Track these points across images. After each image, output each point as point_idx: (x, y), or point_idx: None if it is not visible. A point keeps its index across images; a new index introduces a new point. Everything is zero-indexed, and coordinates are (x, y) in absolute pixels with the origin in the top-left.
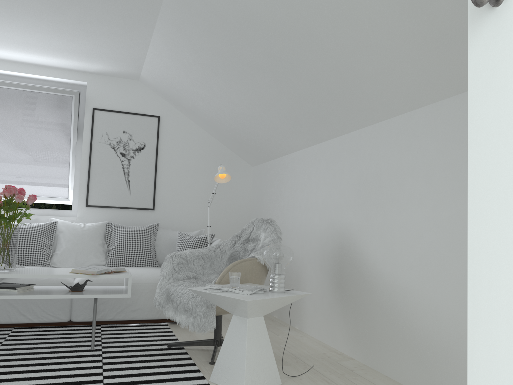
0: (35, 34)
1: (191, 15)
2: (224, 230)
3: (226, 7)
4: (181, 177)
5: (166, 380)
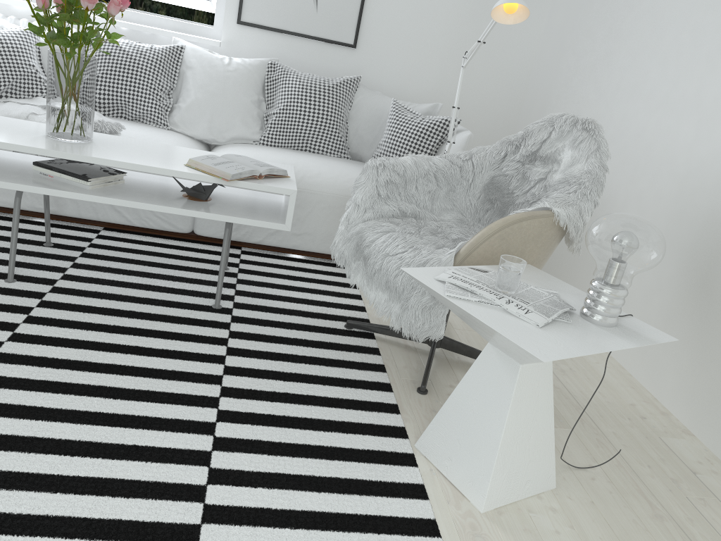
0: None
1: None
2: (473, 107)
3: None
4: None
5: (334, 424)
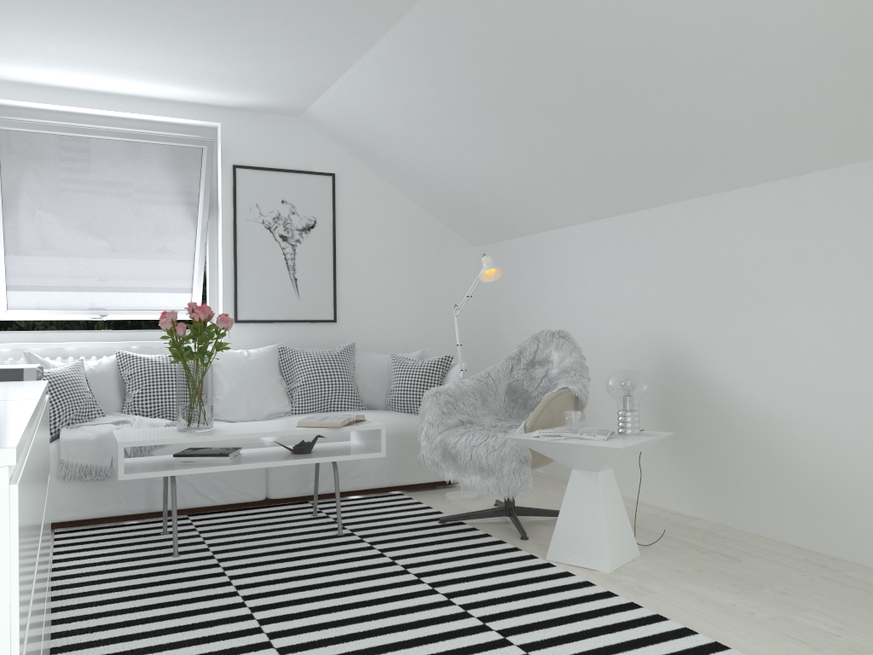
0: (171, 55)
1: (456, 34)
2: (439, 348)
3: (527, 30)
4: (371, 269)
5: (489, 563)
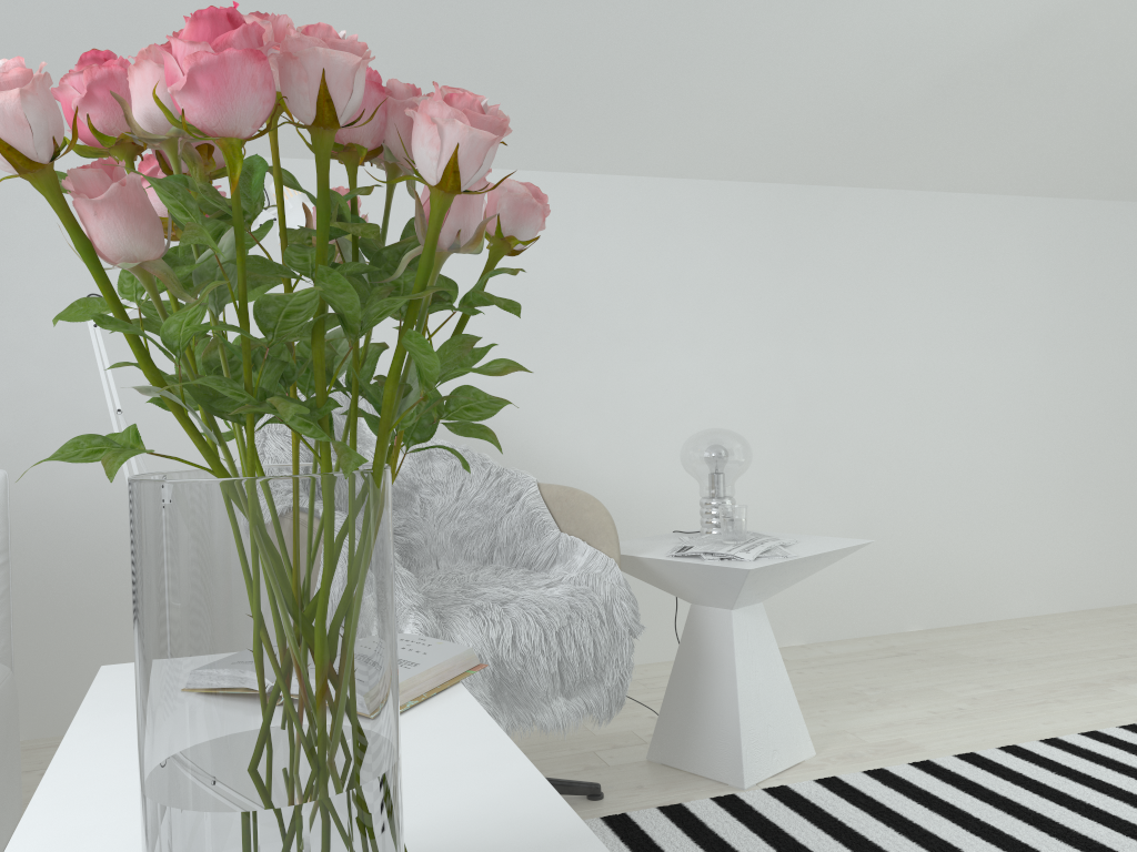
0: None
1: None
2: None
3: None
4: None
5: (771, 836)
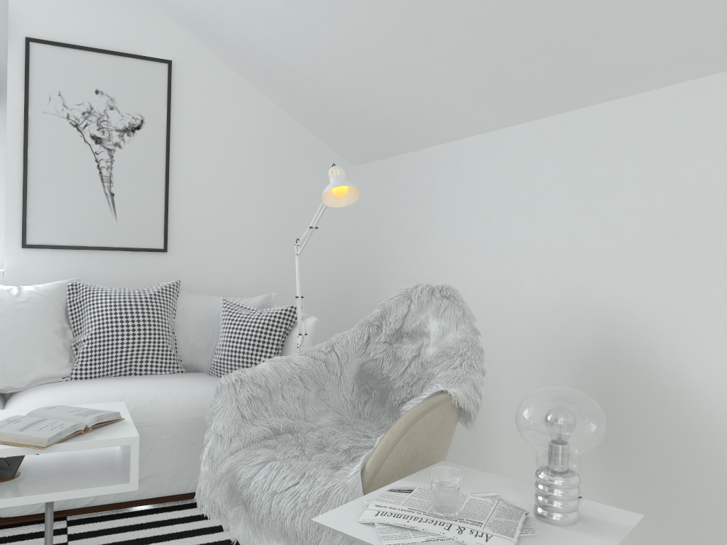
0: None
1: None
2: (303, 288)
3: None
4: (218, 187)
5: None
